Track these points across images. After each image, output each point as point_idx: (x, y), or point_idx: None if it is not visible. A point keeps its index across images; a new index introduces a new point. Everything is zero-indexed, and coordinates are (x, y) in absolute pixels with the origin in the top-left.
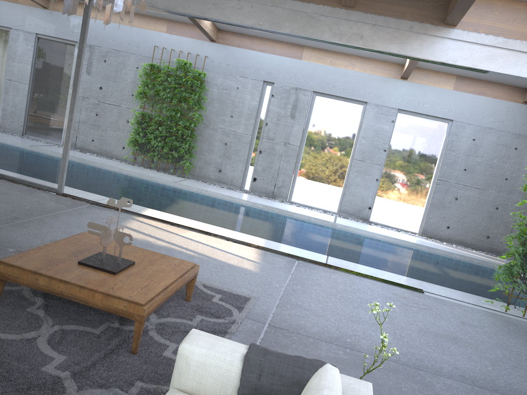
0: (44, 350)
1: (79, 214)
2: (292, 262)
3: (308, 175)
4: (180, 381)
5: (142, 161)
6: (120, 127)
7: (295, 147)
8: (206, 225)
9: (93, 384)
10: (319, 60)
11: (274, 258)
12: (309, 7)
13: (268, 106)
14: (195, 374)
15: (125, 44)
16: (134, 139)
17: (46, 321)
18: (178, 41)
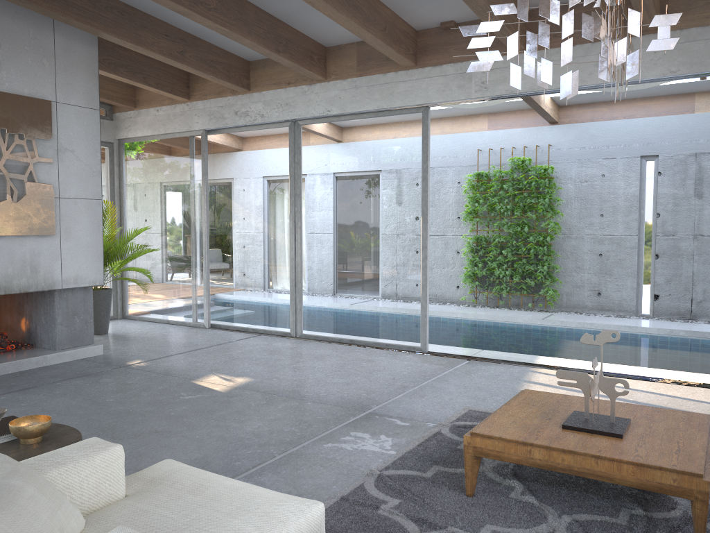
0: None
1: (466, 374)
2: None
3: None
4: None
5: (486, 300)
6: (449, 261)
7: None
8: (632, 367)
9: None
10: None
11: None
12: None
13: (655, 189)
14: None
15: (438, 158)
16: (471, 272)
17: (546, 510)
18: (507, 136)
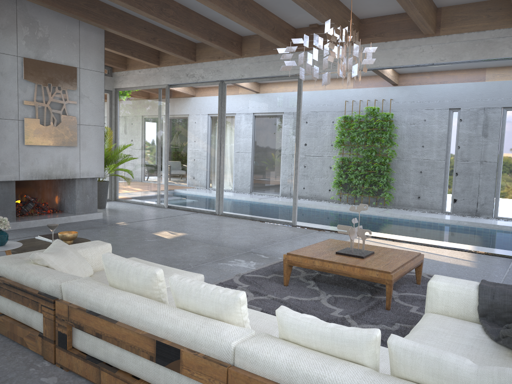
0: (327, 305)
1: (314, 237)
2: (508, 260)
3: (511, 189)
4: (432, 307)
5: (347, 199)
6: (325, 173)
7: (492, 164)
8: (417, 238)
9: (366, 322)
10: (504, 77)
11: (488, 258)
12: (485, 34)
13: (457, 130)
14: (442, 300)
15: (320, 105)
16: (337, 181)
17: (321, 292)
18: (365, 92)
